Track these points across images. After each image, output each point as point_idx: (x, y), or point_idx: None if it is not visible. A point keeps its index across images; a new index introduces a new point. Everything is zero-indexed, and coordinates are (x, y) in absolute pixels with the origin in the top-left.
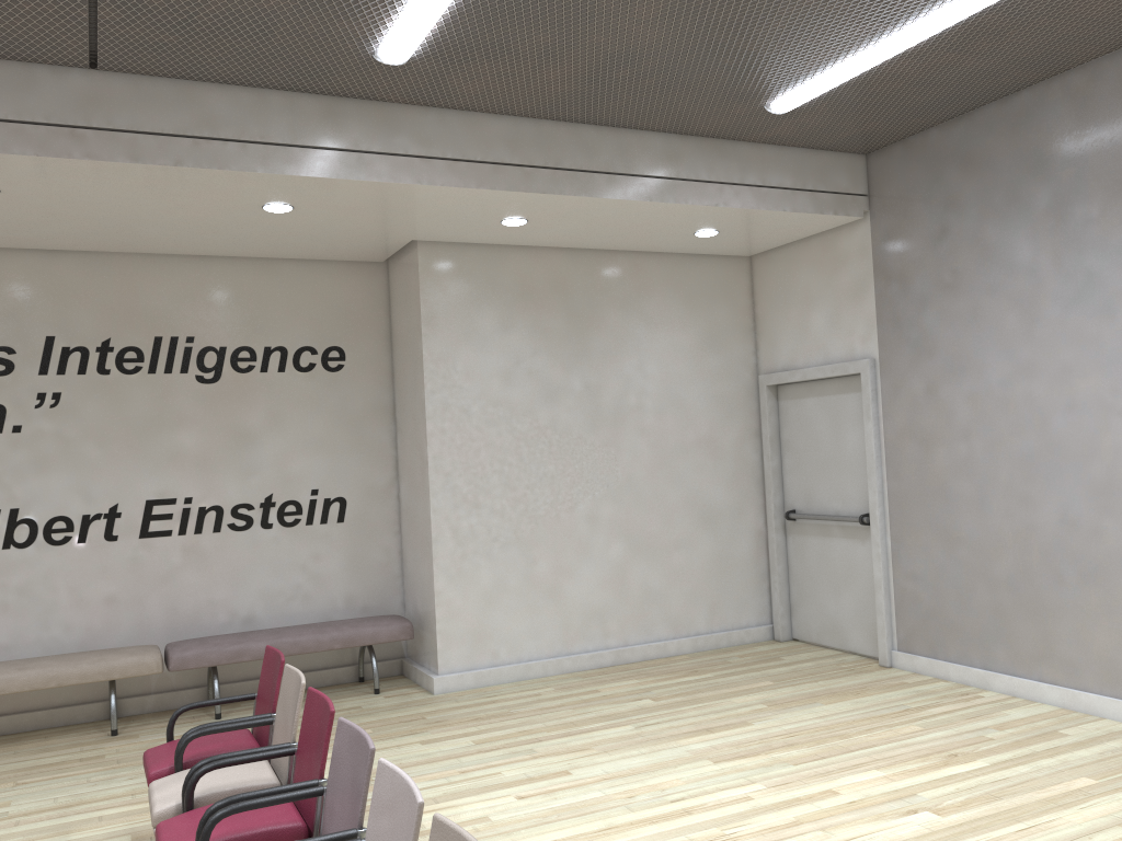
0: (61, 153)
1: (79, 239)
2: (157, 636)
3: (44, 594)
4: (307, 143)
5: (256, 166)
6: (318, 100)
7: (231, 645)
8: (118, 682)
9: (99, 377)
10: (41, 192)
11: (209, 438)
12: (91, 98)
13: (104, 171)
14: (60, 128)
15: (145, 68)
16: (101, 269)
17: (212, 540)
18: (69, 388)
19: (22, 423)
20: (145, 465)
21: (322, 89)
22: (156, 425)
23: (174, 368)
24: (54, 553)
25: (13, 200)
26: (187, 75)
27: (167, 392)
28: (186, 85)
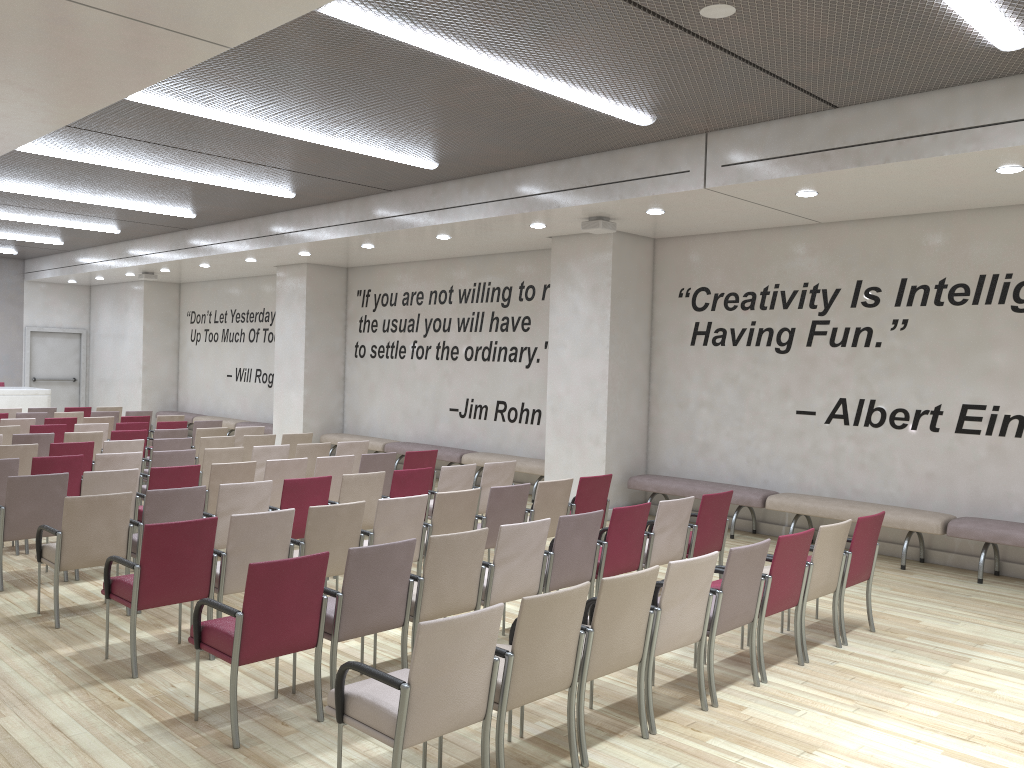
0: (815, 170)
1: (911, 207)
2: (961, 510)
3: (886, 461)
4: (987, 122)
5: (943, 151)
6: (1000, 82)
7: (997, 529)
8: (930, 537)
9: (934, 307)
10: (837, 189)
11: (1018, 358)
12: (834, 128)
13: (849, 174)
14: (815, 153)
15: (863, 99)
16: (942, 225)
17: (1012, 443)
18: (913, 316)
19: (881, 340)
20: (963, 377)
21: (998, 74)
22: (974, 346)
23: (993, 300)
24: (894, 434)
25: (832, 195)
26: (893, 95)
27: (985, 319)
28: (896, 101)
